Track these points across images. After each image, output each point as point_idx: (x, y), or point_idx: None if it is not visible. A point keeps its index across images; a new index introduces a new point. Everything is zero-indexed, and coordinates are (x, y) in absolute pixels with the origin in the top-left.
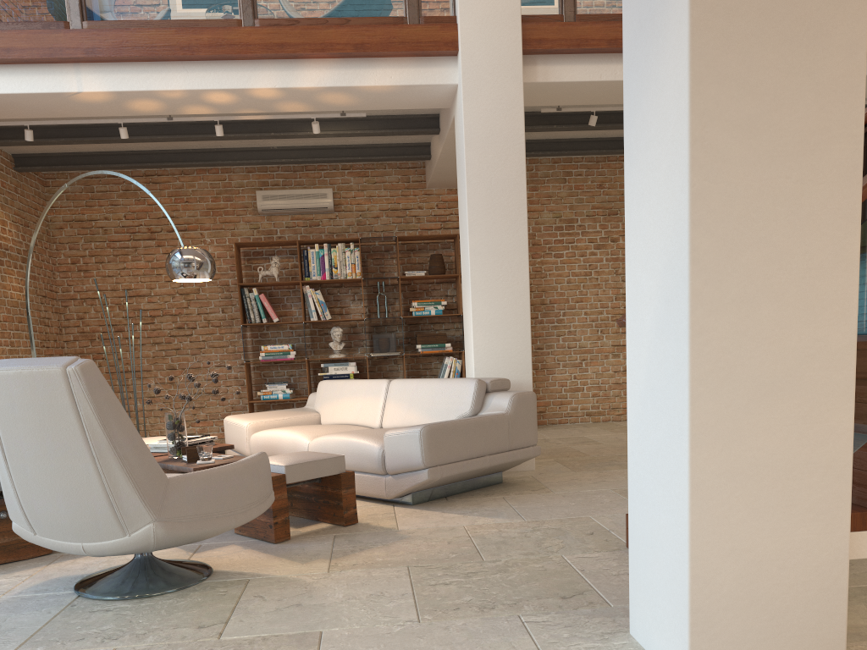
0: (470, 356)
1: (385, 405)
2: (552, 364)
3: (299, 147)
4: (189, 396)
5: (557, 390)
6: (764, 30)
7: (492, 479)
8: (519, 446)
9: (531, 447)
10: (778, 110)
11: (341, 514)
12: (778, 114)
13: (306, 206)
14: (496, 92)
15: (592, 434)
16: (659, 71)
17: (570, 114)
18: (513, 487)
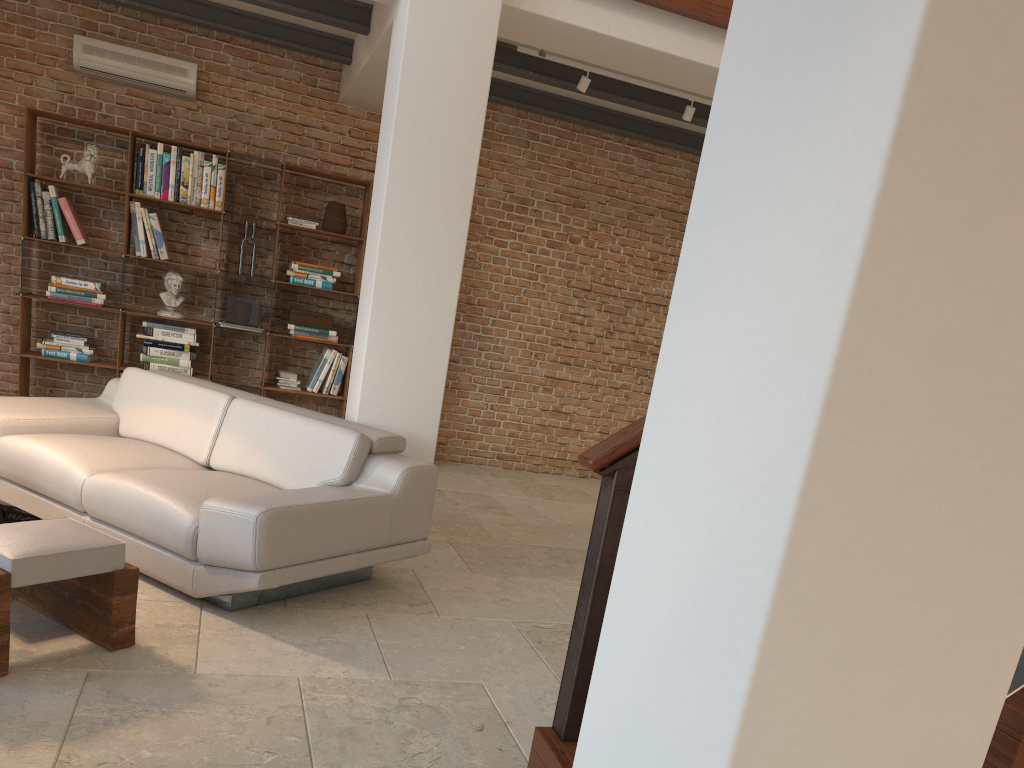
0: (356, 385)
1: (219, 434)
2: (466, 385)
3: None
4: None
5: (467, 419)
6: (1021, 170)
7: (357, 574)
8: (402, 540)
9: (419, 542)
10: (997, 330)
11: (108, 632)
12: (995, 338)
13: (154, 80)
14: (461, 7)
15: (500, 493)
16: (793, 171)
17: (554, 62)
18: (384, 594)
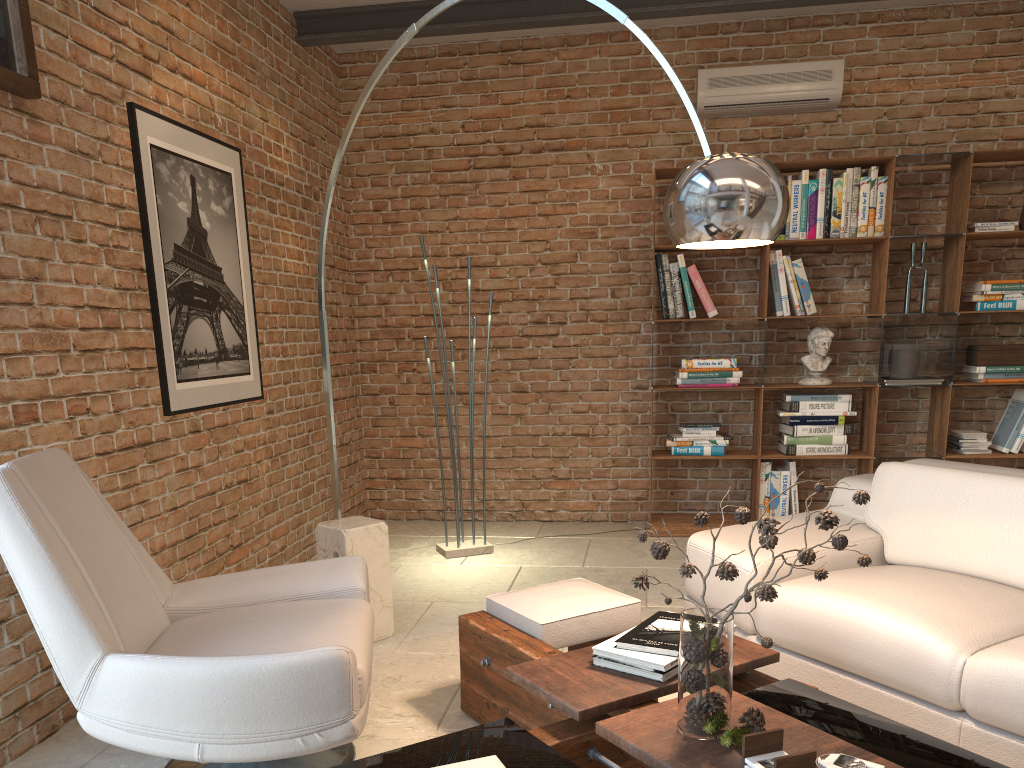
0: None
1: None
2: None
3: None
4: (769, 588)
5: None
6: None
7: None
8: None
9: None
10: None
11: None
12: None
13: (790, 96)
14: None
15: None
16: None
17: None
18: None
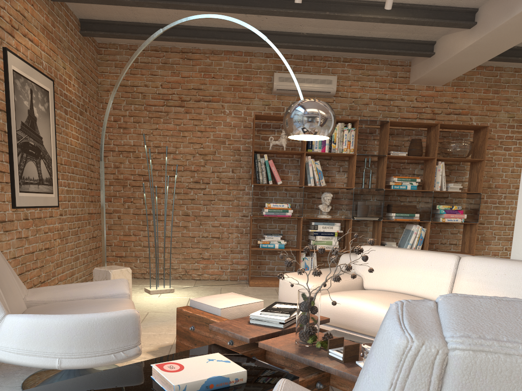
0: None
1: (455, 281)
2: (489, 237)
3: (325, 35)
4: (338, 276)
5: None
6: None
7: None
8: None
9: None
10: None
11: None
12: None
13: (314, 89)
14: None
15: None
16: None
17: None
18: None
